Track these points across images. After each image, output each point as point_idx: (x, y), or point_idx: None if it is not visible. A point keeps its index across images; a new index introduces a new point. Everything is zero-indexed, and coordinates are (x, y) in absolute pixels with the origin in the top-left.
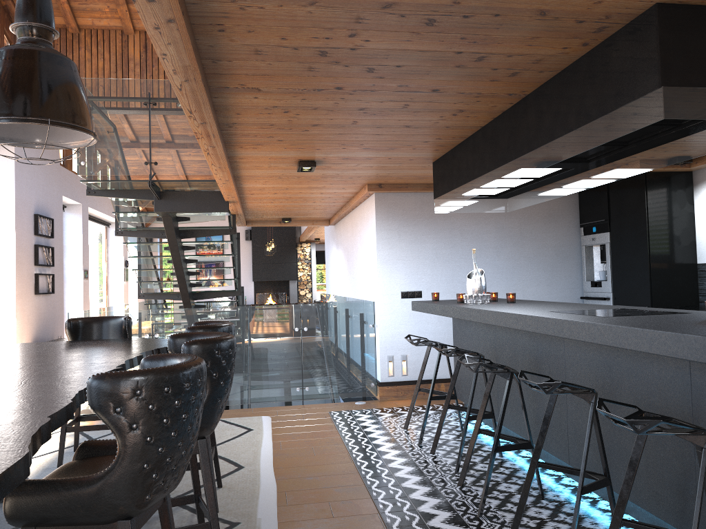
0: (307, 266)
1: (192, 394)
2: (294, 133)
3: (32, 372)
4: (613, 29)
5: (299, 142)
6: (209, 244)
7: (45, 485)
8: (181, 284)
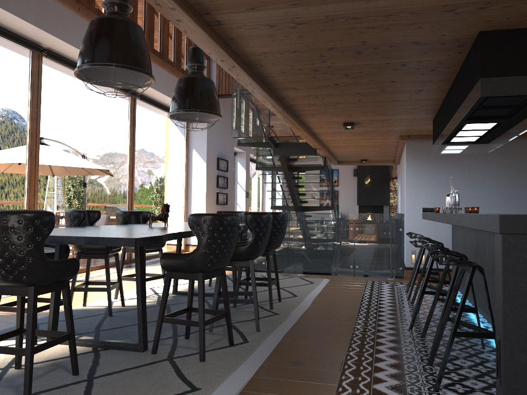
0: (396, 196)
1: (228, 226)
2: (329, 108)
3: (187, 226)
4: (468, 44)
5: (336, 112)
6: (310, 175)
7: (173, 254)
8: (293, 200)
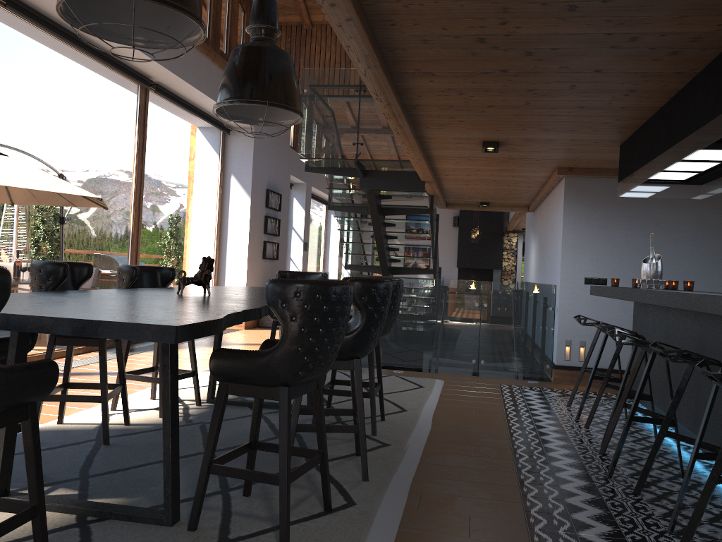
0: (512, 257)
1: (337, 304)
2: (472, 114)
3: (243, 296)
4: None
5: (479, 123)
6: (408, 222)
7: (234, 352)
8: (381, 258)
